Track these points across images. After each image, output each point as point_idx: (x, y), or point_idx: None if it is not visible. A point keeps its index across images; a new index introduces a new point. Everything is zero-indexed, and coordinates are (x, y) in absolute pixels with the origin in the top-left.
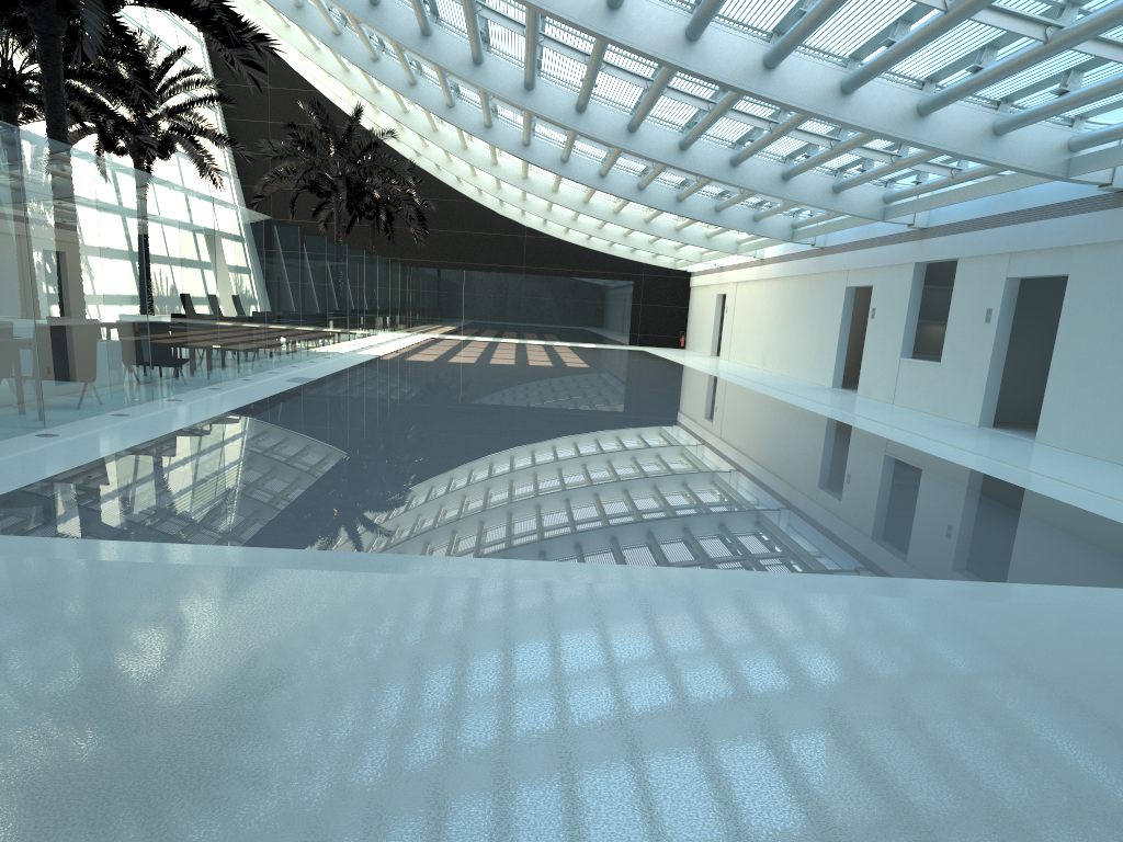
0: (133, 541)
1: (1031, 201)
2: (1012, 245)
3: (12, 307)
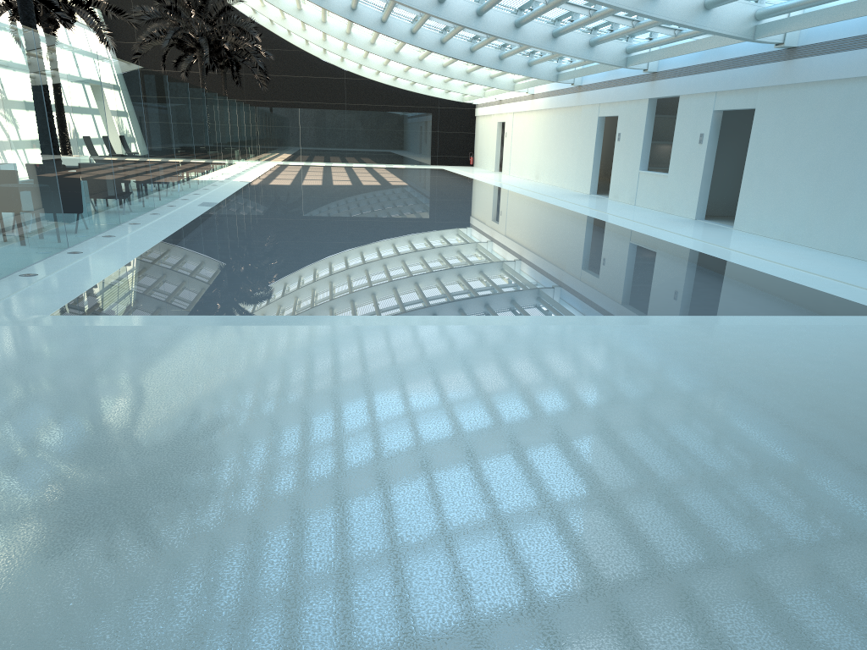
0: (194, 315)
1: (730, 53)
2: (717, 86)
3: (44, 162)
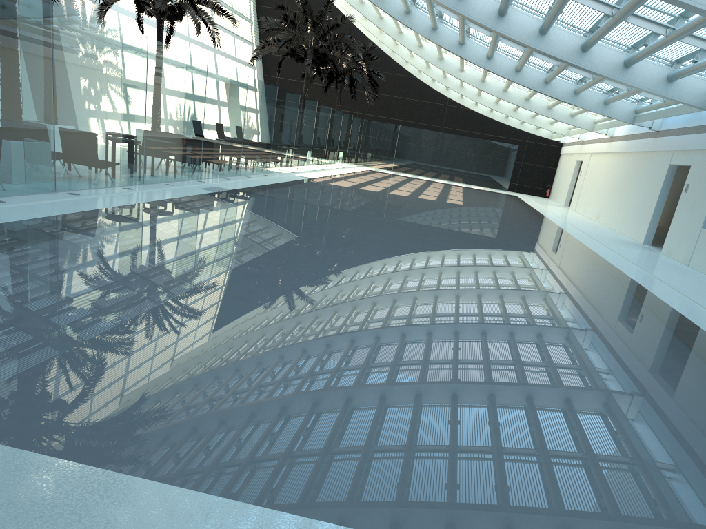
0: None
1: None
2: None
3: None
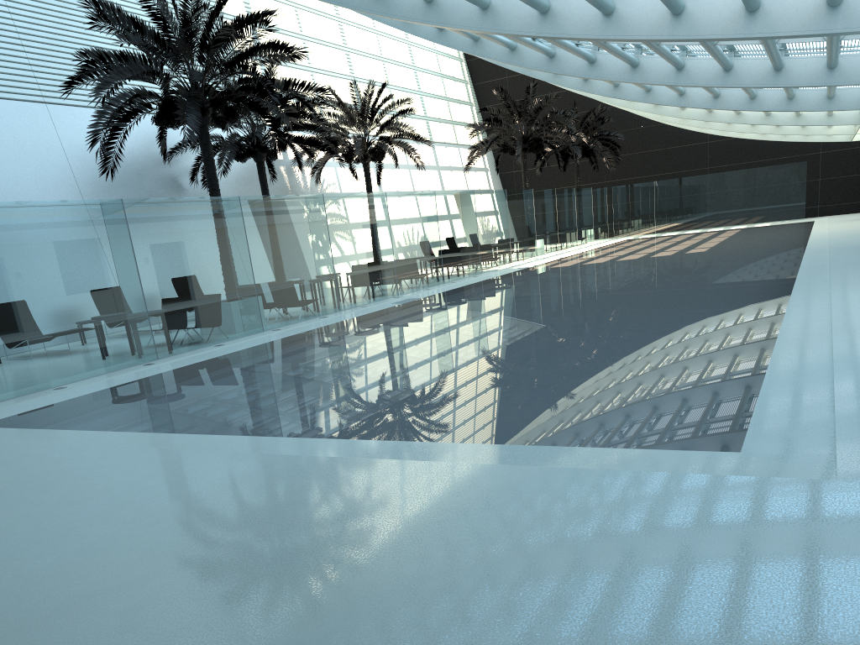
0: (41, 428)
1: None
2: None
3: (125, 297)
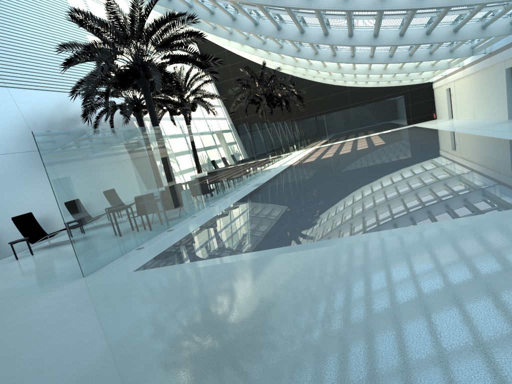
0: (198, 260)
1: None
2: None
3: (151, 189)
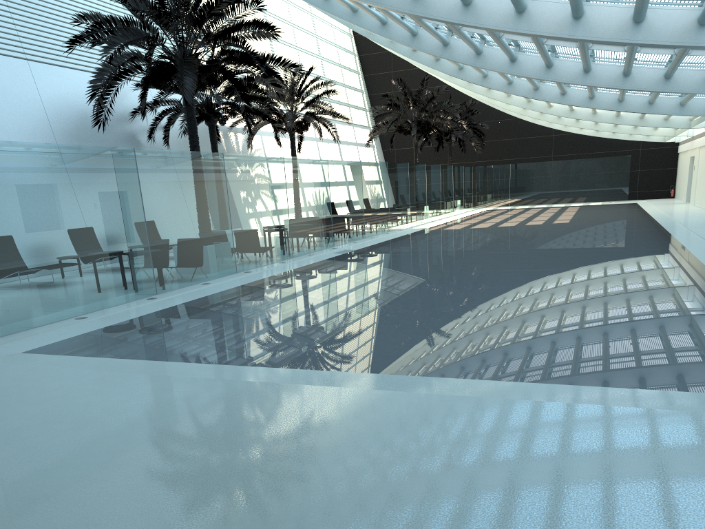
0: (98, 357)
1: None
2: None
3: (133, 237)
